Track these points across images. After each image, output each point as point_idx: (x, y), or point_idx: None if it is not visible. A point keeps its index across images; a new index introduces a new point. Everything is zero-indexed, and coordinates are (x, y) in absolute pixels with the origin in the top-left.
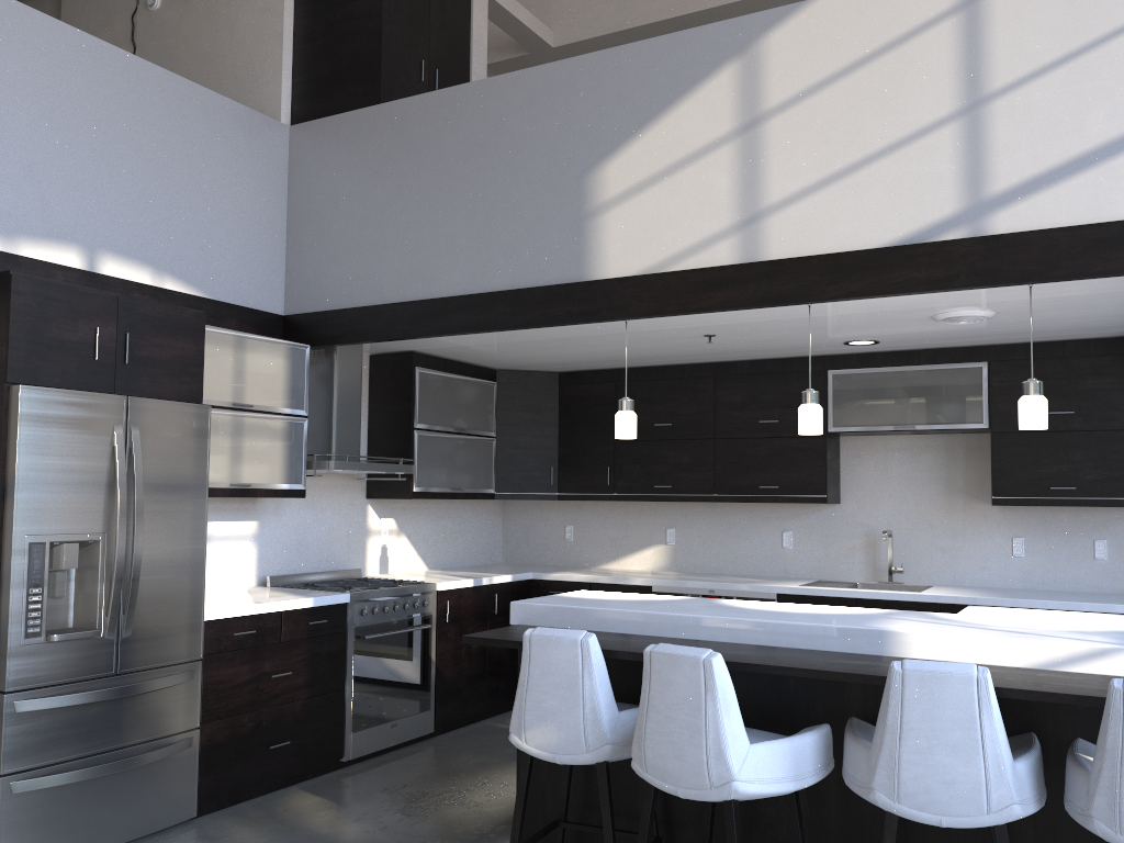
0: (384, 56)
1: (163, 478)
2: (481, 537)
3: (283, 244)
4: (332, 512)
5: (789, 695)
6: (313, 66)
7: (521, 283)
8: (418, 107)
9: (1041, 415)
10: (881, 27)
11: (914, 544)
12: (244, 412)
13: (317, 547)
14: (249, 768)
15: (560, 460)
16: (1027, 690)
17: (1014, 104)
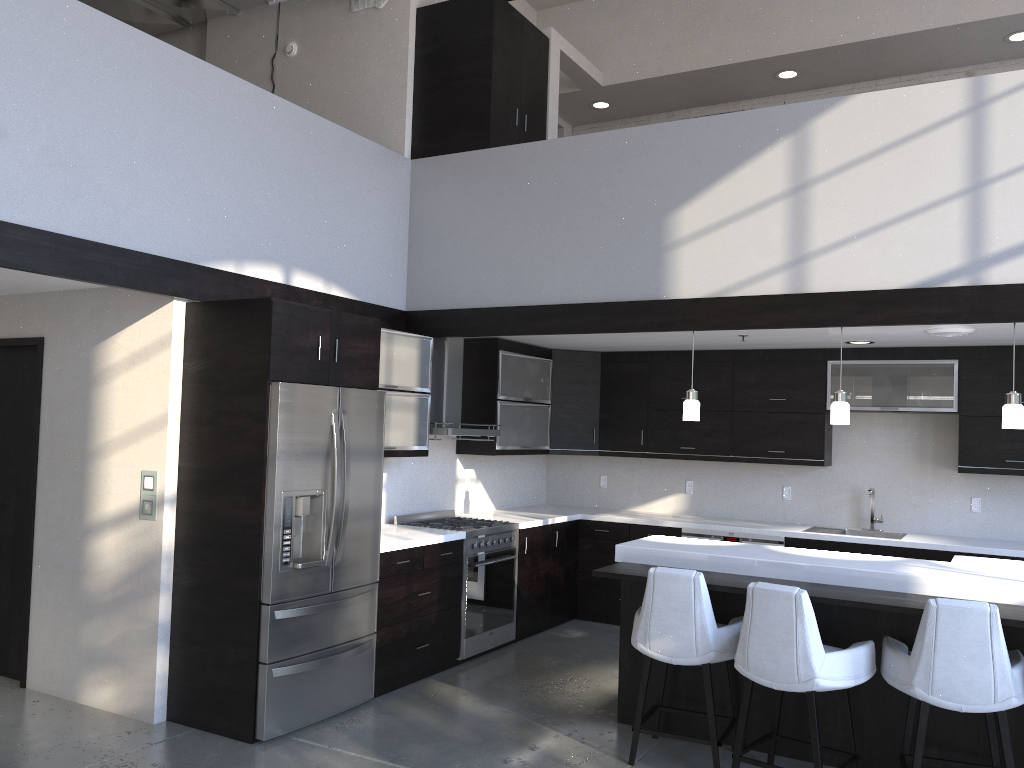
0: (492, 109)
1: (358, 447)
2: (531, 483)
3: (406, 254)
4: (433, 464)
5: (835, 619)
6: (431, 112)
7: (609, 297)
8: (523, 153)
9: (1019, 419)
10: (906, 121)
11: (891, 500)
12: (391, 391)
13: (424, 492)
14: (404, 663)
15: (601, 423)
16: (1022, 621)
17: (1008, 188)
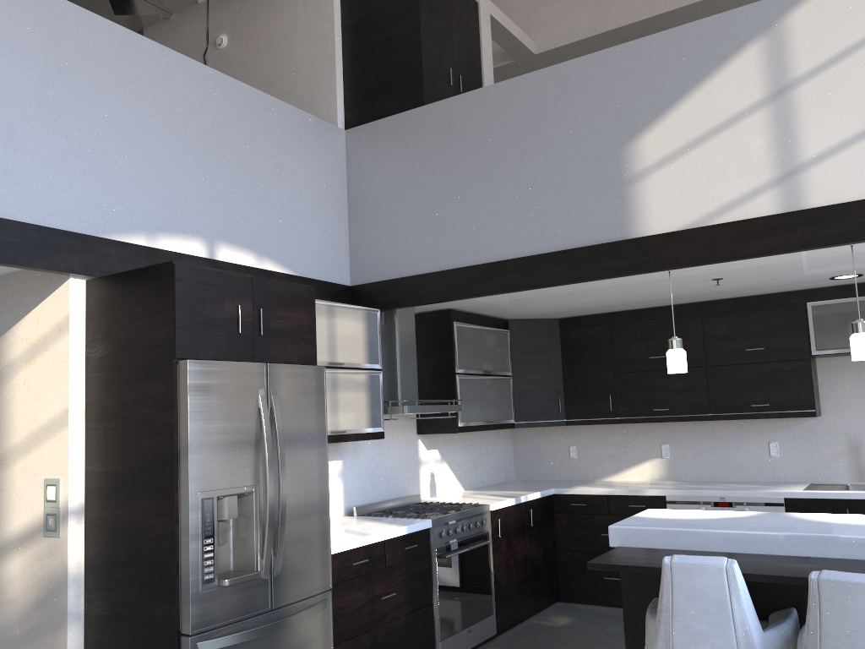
0: (424, 66)
1: (295, 432)
2: (499, 459)
3: (346, 227)
4: (393, 447)
5: None
6: (361, 80)
7: (569, 244)
8: (460, 104)
9: None
10: None
11: None
12: (337, 369)
13: (385, 478)
14: None
15: (565, 392)
16: None
17: None
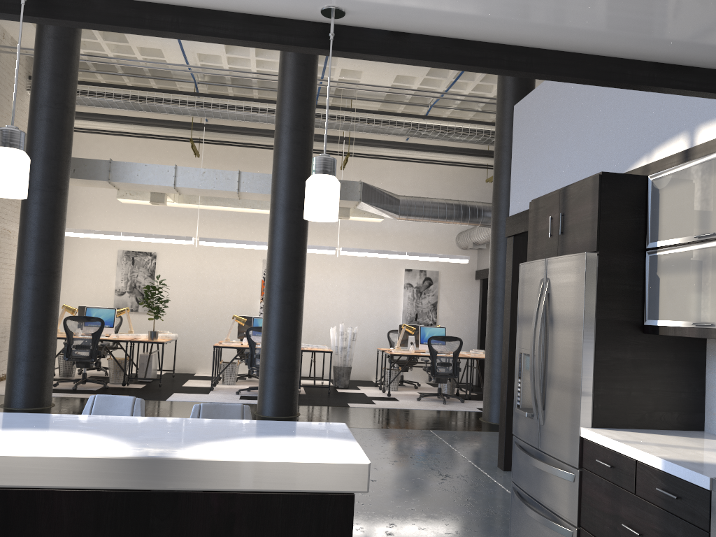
0: None
1: (558, 314)
2: None
3: None
4: None
5: None
6: None
7: None
8: None
9: None
10: None
11: None
12: (708, 242)
13: None
14: None
15: None
16: None
17: None
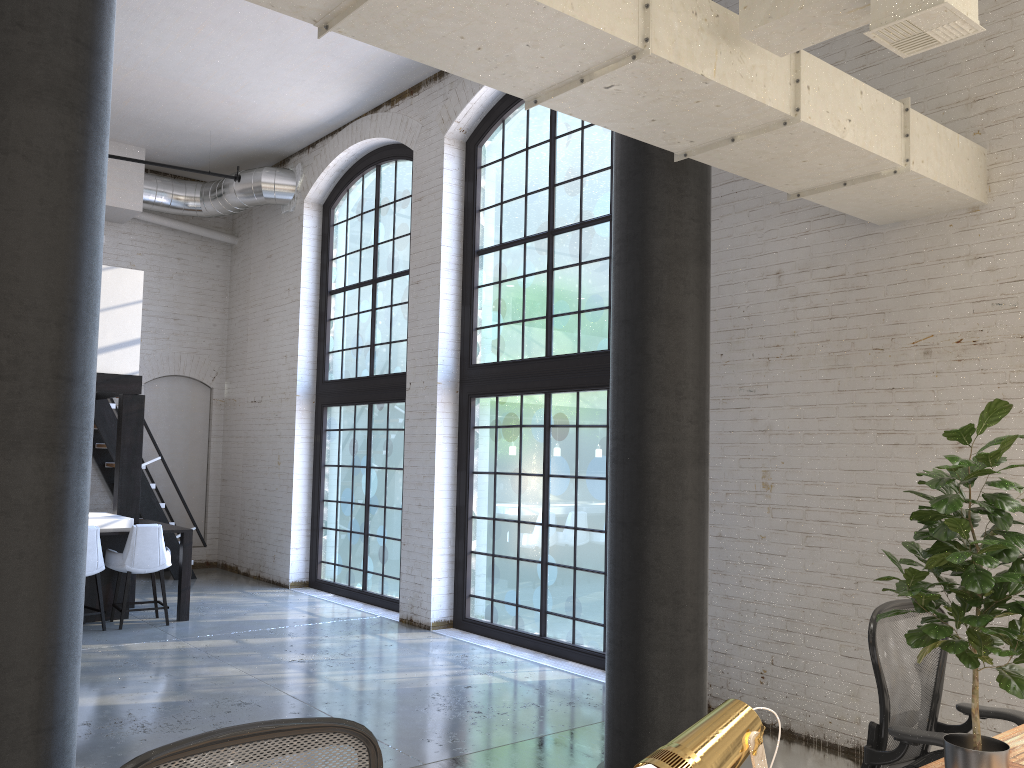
0: None
1: None
2: None
3: None
4: None
5: None
6: None
7: None
8: None
9: None
10: None
11: None
12: None
13: None
14: None
15: None
16: (106, 532)
17: None
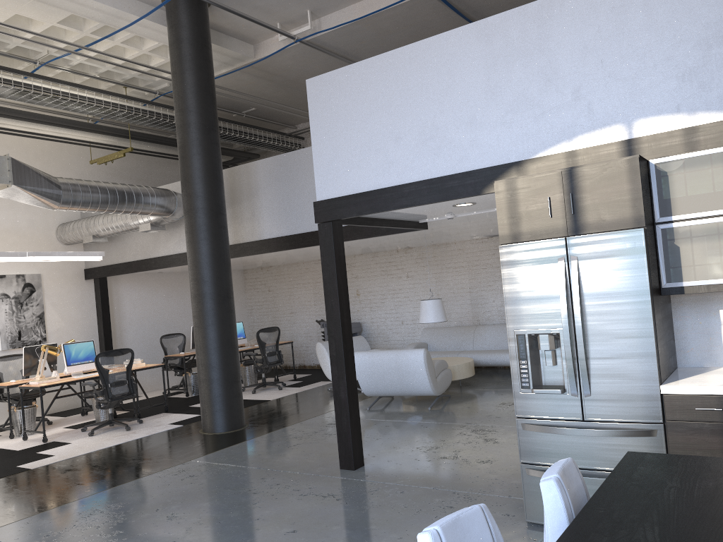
0: None
1: (602, 288)
2: None
3: None
4: None
5: None
6: None
7: None
8: None
9: None
10: None
11: None
12: None
13: None
14: None
15: None
16: None
17: None
